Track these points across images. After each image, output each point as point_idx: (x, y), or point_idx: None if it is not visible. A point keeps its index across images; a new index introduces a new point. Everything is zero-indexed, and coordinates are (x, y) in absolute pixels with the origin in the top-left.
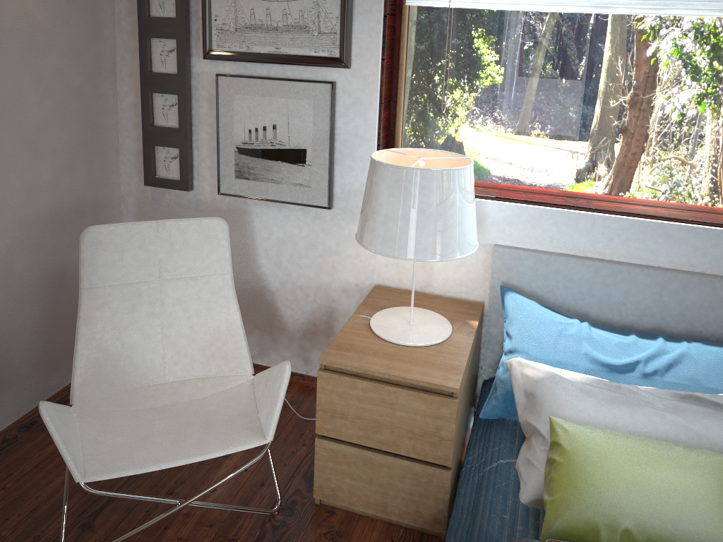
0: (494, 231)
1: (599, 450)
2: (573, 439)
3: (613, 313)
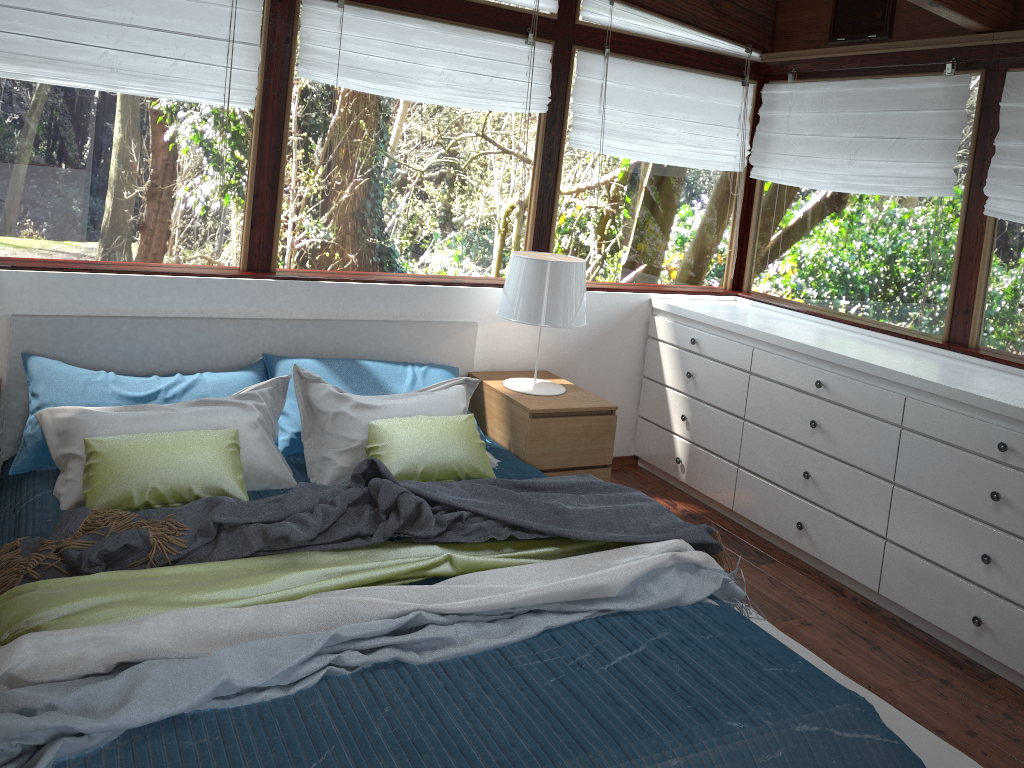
0: (11, 301)
1: (129, 444)
2: (107, 444)
3: (137, 364)
